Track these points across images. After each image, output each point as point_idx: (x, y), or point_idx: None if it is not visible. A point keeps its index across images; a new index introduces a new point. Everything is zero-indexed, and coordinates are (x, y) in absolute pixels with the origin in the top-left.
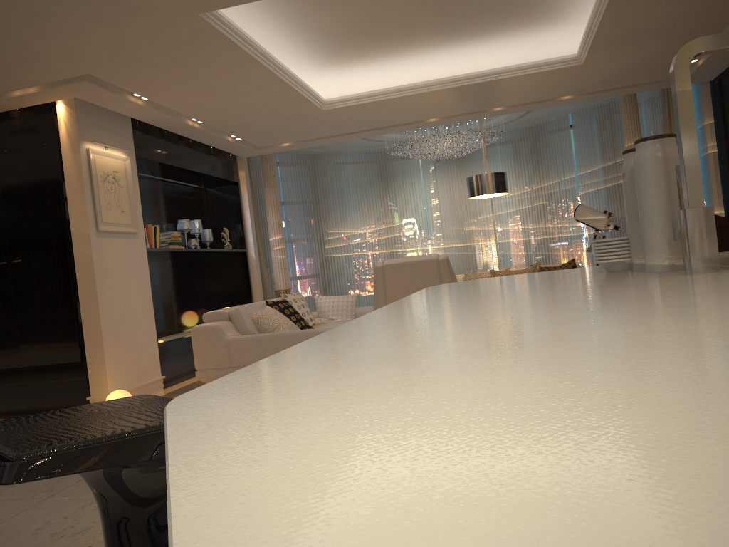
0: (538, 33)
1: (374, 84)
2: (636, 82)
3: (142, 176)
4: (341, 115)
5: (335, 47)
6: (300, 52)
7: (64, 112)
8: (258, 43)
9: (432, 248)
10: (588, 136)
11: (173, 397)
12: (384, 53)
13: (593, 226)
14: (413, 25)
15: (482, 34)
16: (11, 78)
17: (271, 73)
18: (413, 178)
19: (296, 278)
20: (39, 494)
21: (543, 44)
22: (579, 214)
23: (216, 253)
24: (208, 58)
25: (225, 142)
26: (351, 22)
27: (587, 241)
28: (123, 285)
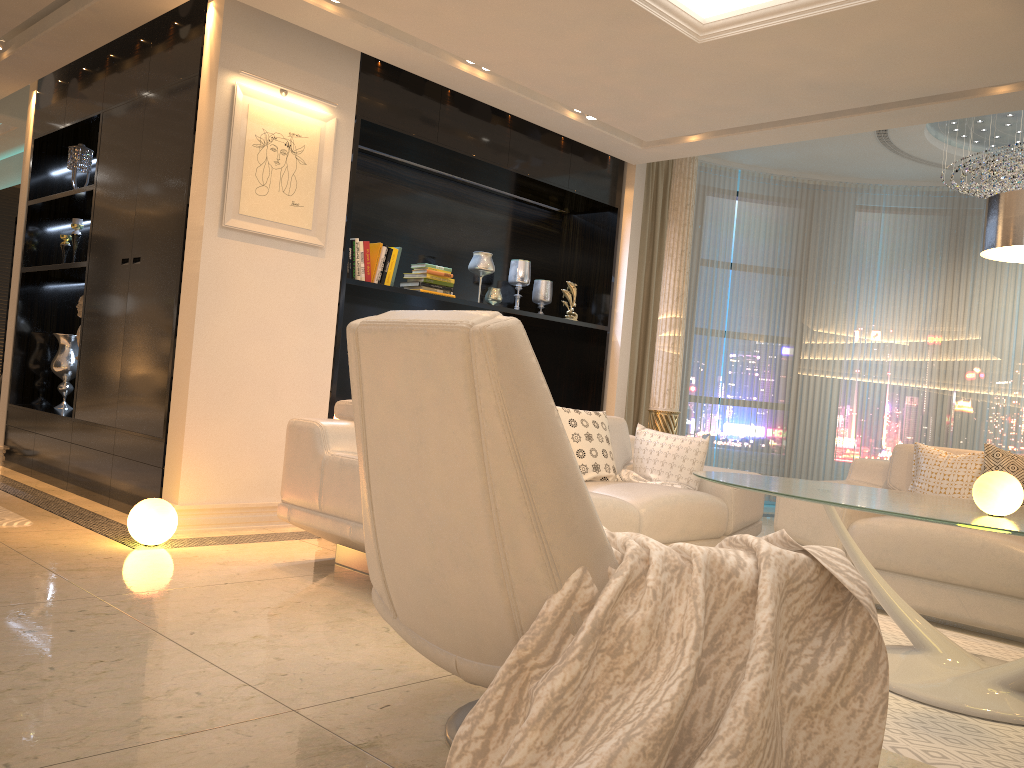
0: None
1: None
2: None
3: (428, 172)
4: (751, 60)
5: None
6: None
7: (212, 22)
8: None
9: None
10: None
11: (285, 540)
12: None
13: None
14: None
15: None
16: None
17: None
18: None
19: (728, 402)
20: None
21: None
22: None
23: (547, 324)
24: None
25: (567, 123)
26: None
27: None
28: (264, 329)
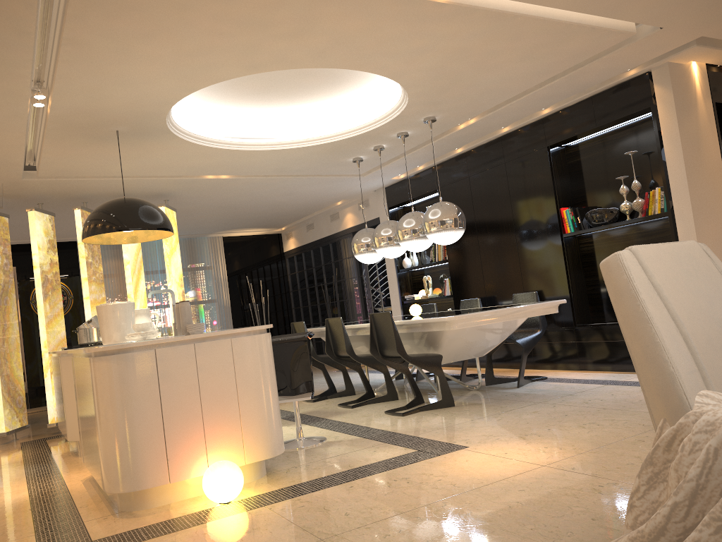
0: None
1: None
2: None
3: None
4: None
5: None
6: None
7: None
8: None
9: None
10: None
11: None
12: None
13: None
14: None
15: None
16: None
17: None
18: None
19: None
20: None
21: None
22: None
23: None
24: None
25: None
26: None
27: None
28: None
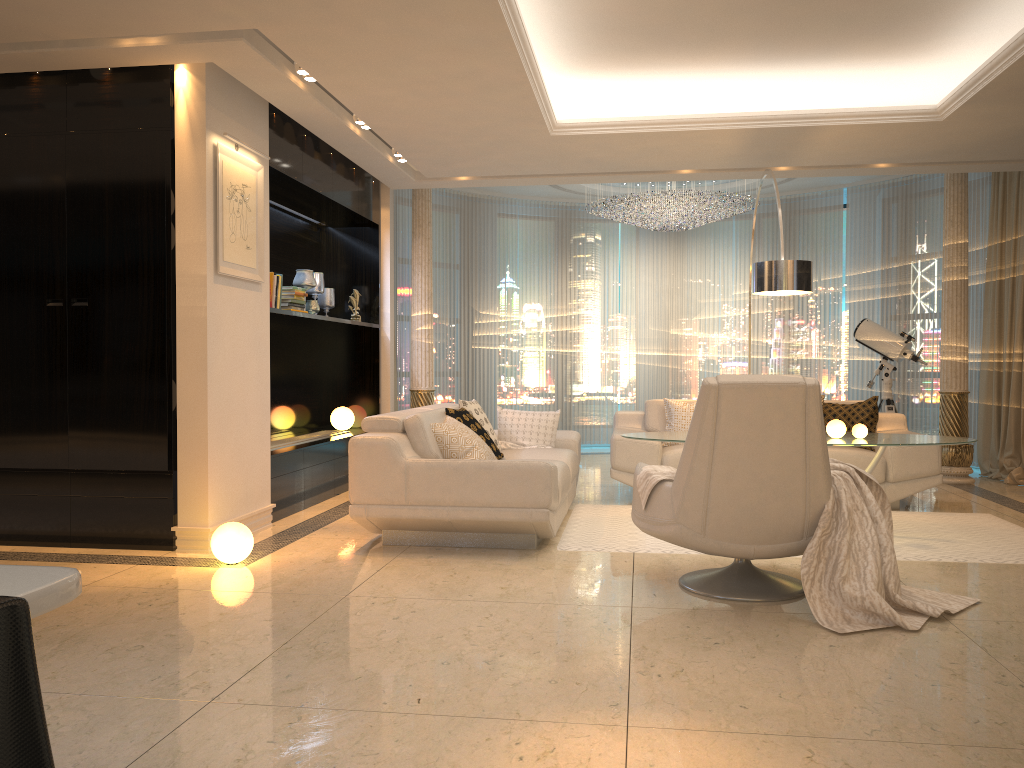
0: (883, 67)
1: (618, 108)
2: (986, 158)
3: None
4: (570, 146)
5: (599, 44)
6: (545, 44)
7: (186, 84)
8: (523, 20)
9: (622, 354)
10: (868, 223)
11: (297, 539)
12: (659, 63)
13: (881, 351)
14: (725, 29)
15: (808, 57)
16: (135, 17)
17: (519, 69)
18: (606, 250)
19: None
20: (191, 692)
21: (878, 84)
22: (862, 333)
23: (337, 326)
24: (448, 31)
25: (381, 163)
26: (643, 10)
27: (848, 371)
28: (238, 361)
